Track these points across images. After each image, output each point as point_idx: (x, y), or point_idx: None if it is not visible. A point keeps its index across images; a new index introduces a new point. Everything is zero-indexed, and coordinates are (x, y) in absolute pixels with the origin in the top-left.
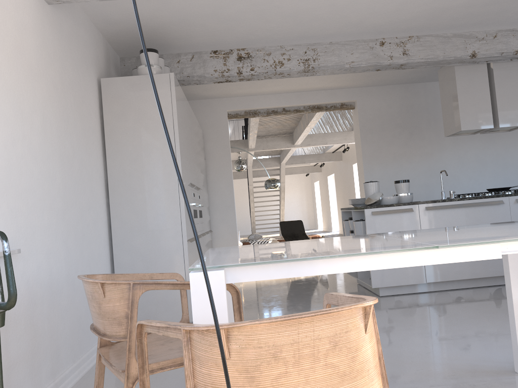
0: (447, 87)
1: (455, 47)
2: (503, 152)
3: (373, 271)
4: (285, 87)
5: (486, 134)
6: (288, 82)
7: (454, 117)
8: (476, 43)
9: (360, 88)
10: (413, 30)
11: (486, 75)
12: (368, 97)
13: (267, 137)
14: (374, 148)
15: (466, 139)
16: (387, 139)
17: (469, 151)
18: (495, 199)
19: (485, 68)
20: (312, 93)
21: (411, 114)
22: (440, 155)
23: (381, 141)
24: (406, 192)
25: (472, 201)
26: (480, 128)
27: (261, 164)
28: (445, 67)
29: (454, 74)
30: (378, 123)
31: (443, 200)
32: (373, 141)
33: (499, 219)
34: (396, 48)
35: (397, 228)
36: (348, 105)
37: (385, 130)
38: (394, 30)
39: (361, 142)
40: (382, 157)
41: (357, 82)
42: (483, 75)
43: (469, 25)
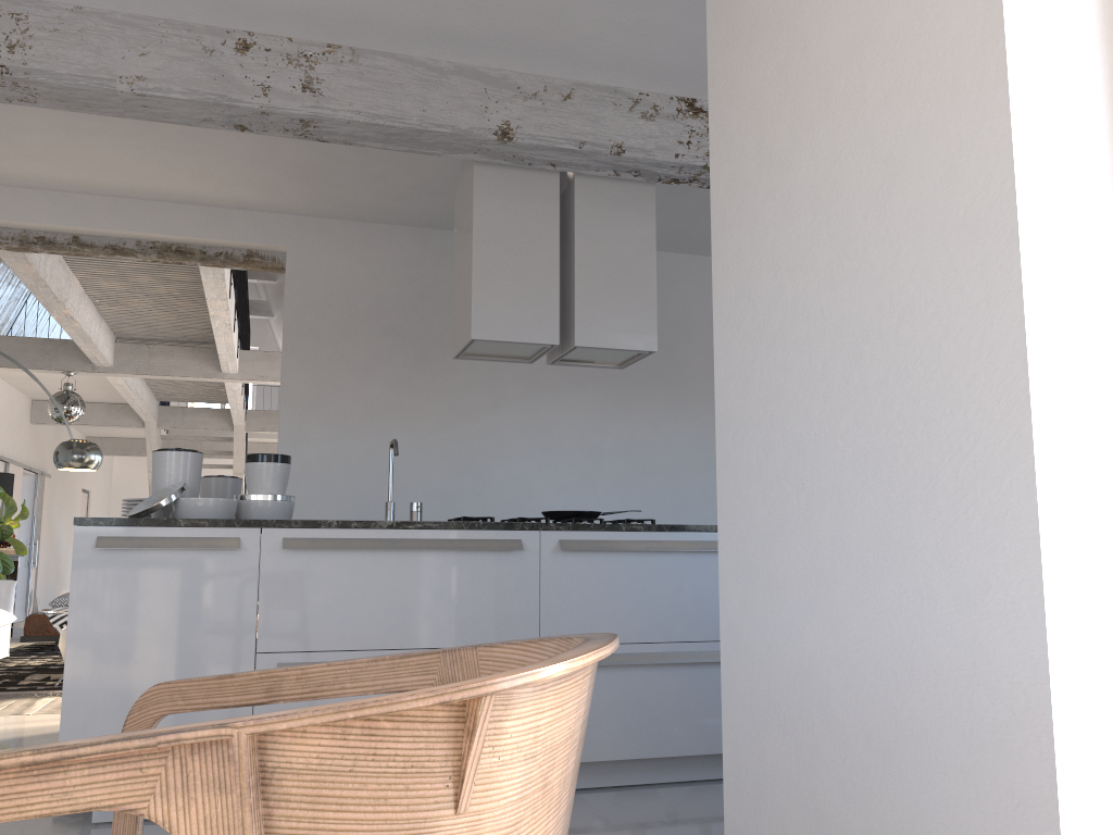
0: (463, 223)
1: (456, 102)
2: (647, 434)
3: (68, 736)
4: (64, 171)
5: (612, 383)
6: (57, 152)
7: (466, 303)
8: (517, 104)
9: (301, 217)
10: (328, 20)
11: (556, 203)
12: (319, 245)
13: (158, 344)
14: (318, 379)
15: (560, 390)
16: (356, 362)
17: (564, 420)
18: (503, 536)
19: (556, 186)
20: (162, 207)
21: (428, 307)
22: (492, 422)
23: (339, 363)
24: (273, 491)
25: (432, 534)
26: (523, 340)
27: (182, 422)
28: (464, 172)
29: (472, 186)
30: (337, 316)
31: (343, 522)
32: (318, 362)
33: (506, 595)
34: (286, 69)
35: (179, 598)
36: (268, 258)
37: (354, 336)
38: (267, 4)
39: (283, 360)
40: (337, 408)
41: (280, 193)
42: (549, 203)
43: (488, 41)
